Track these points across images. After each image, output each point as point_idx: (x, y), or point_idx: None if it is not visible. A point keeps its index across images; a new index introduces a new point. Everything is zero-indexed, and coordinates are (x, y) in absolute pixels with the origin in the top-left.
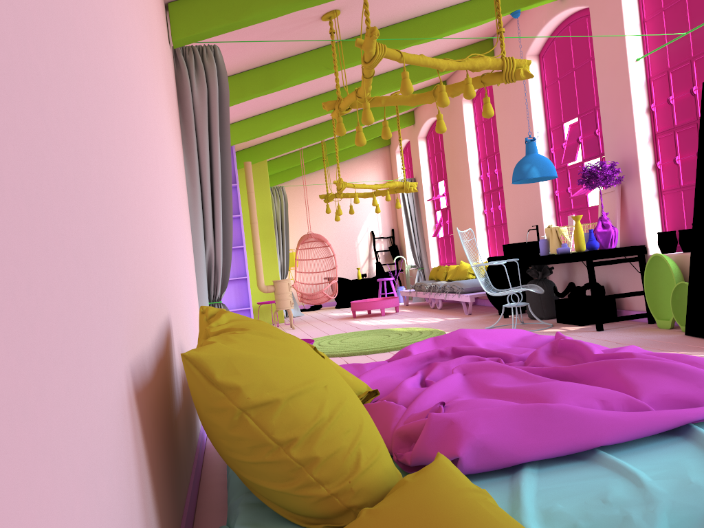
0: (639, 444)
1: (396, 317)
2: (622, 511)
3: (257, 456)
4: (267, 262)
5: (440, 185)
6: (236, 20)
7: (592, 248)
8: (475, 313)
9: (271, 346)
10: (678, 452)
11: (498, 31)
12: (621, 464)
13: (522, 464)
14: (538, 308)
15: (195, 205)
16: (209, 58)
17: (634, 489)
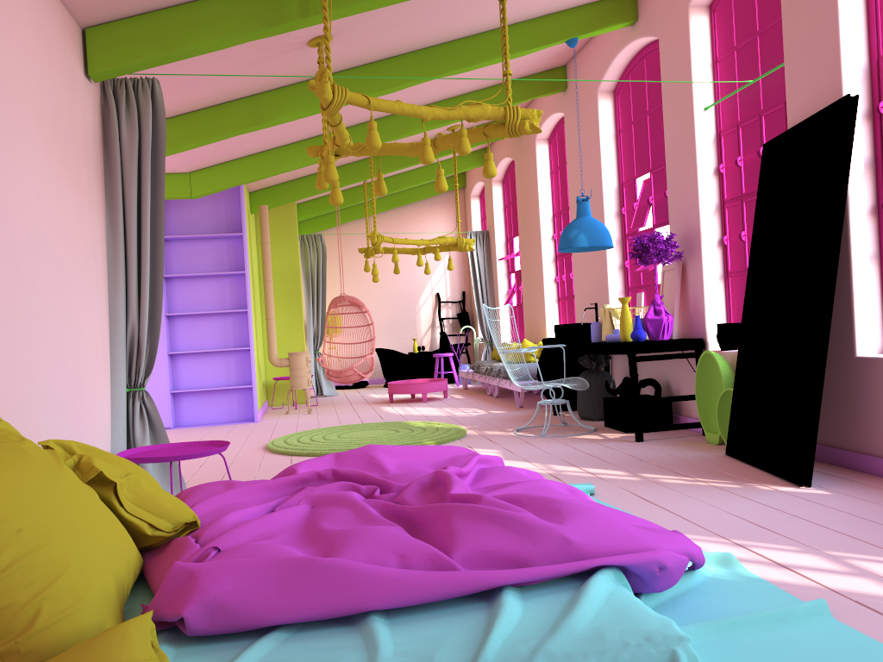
0: (433, 609)
1: (436, 406)
2: None
3: None
4: (290, 329)
5: (517, 241)
6: (168, 52)
7: (637, 339)
8: (529, 405)
9: None
10: (458, 623)
11: (504, 74)
12: (375, 634)
13: (279, 626)
14: (589, 406)
15: (116, 272)
16: (145, 93)
17: None
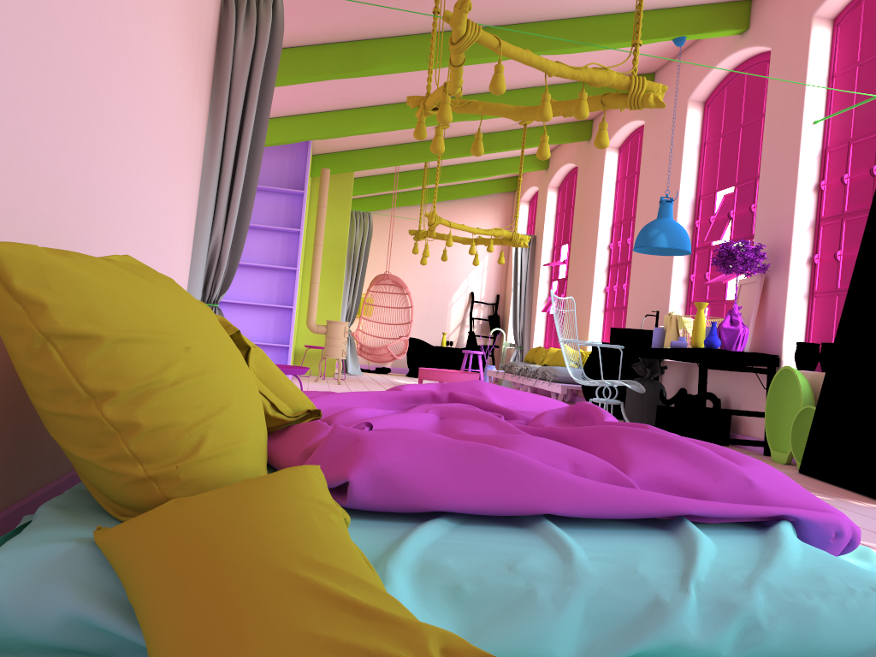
0: (608, 528)
1: None
2: (528, 585)
3: (61, 405)
4: (328, 299)
5: (564, 250)
6: None
7: (711, 346)
8: None
9: (127, 280)
10: (647, 543)
11: (633, 43)
12: (561, 537)
13: (441, 515)
14: (637, 413)
15: (209, 180)
16: (266, 4)
17: (558, 564)
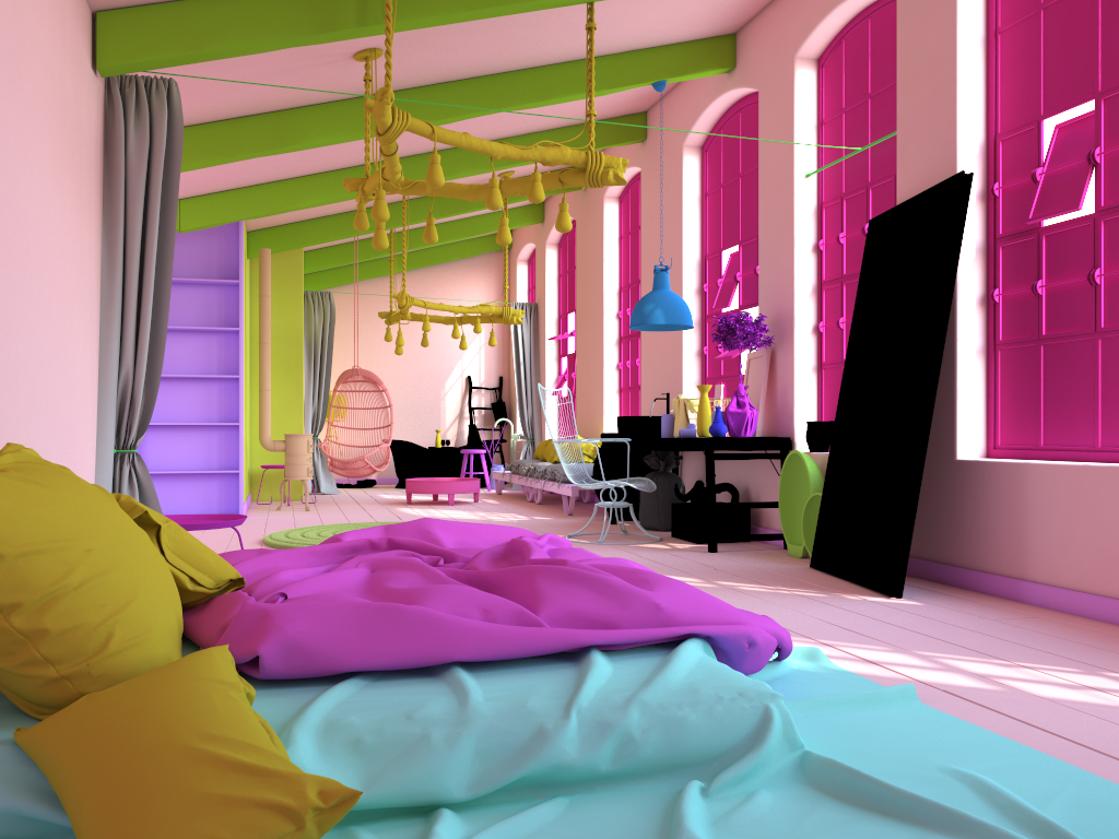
0: (518, 666)
1: (466, 509)
2: (424, 730)
3: None
4: (286, 406)
5: (572, 318)
6: (197, 50)
7: (717, 434)
8: (580, 513)
9: (22, 493)
10: (547, 677)
11: (587, 114)
12: (463, 682)
13: (355, 675)
14: (653, 513)
15: (111, 307)
16: (159, 96)
17: (454, 707)
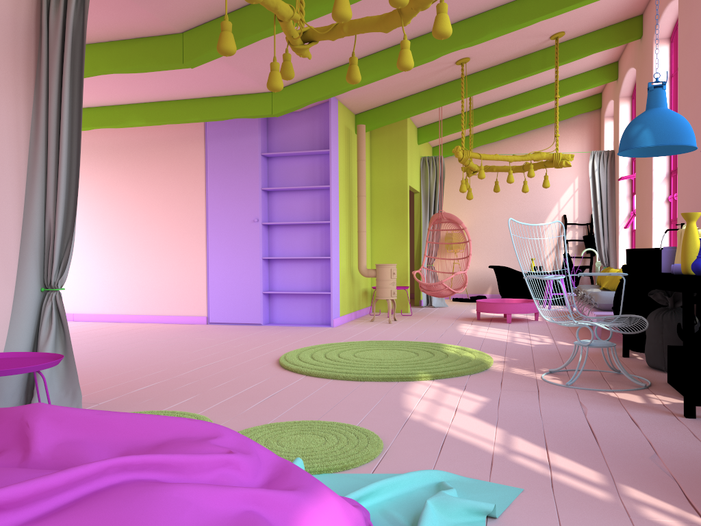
0: None
1: (514, 328)
2: None
3: None
4: (395, 242)
5: None
6: None
7: (700, 272)
8: (611, 340)
9: None
10: None
11: None
12: None
13: None
14: (657, 353)
15: (34, 167)
16: None
17: None
